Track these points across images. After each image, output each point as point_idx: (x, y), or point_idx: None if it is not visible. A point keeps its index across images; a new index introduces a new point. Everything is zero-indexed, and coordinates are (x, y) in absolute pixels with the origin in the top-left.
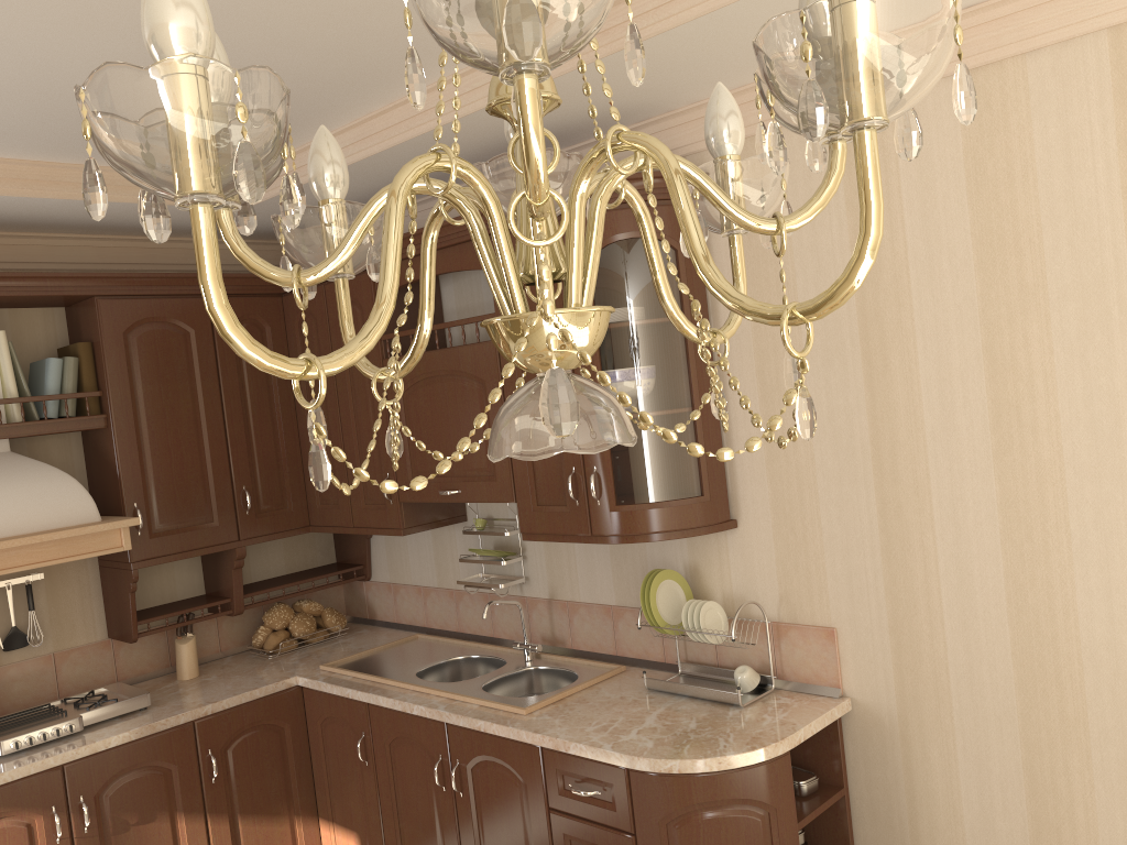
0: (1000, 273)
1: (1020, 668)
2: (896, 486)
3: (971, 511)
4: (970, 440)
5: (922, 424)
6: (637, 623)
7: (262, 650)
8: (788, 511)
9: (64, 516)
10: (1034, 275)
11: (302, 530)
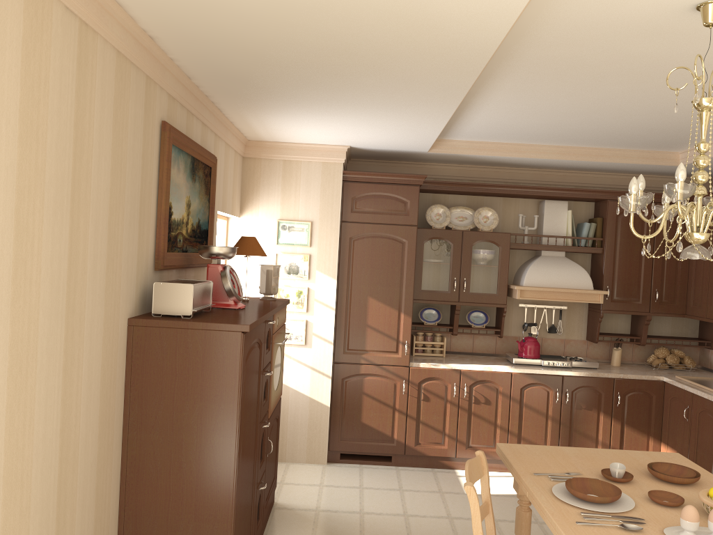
0: None
1: None
2: None
3: None
4: None
5: None
6: None
7: (650, 364)
8: None
9: (579, 285)
10: None
11: (680, 315)
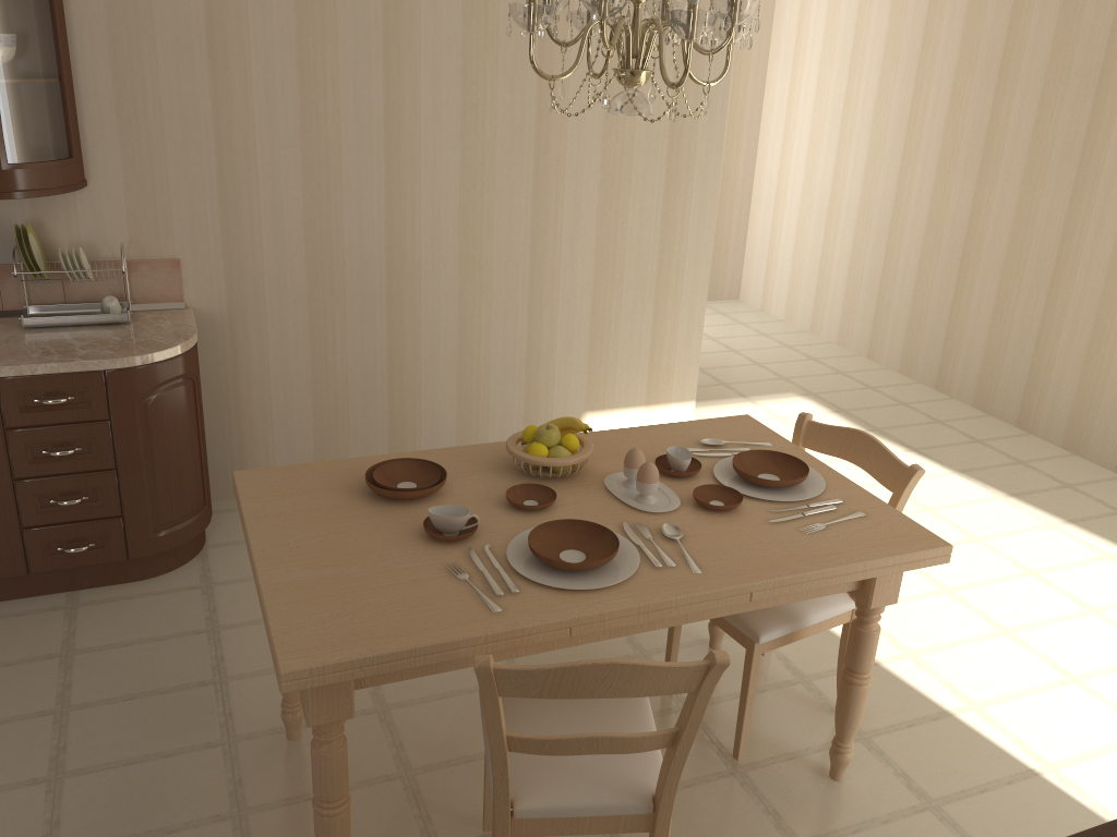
0: (310, 13)
1: (310, 268)
2: (232, 153)
3: (284, 170)
4: (285, 123)
5: (253, 109)
6: (14, 272)
7: None
8: (139, 171)
9: None
10: (330, 19)
11: None
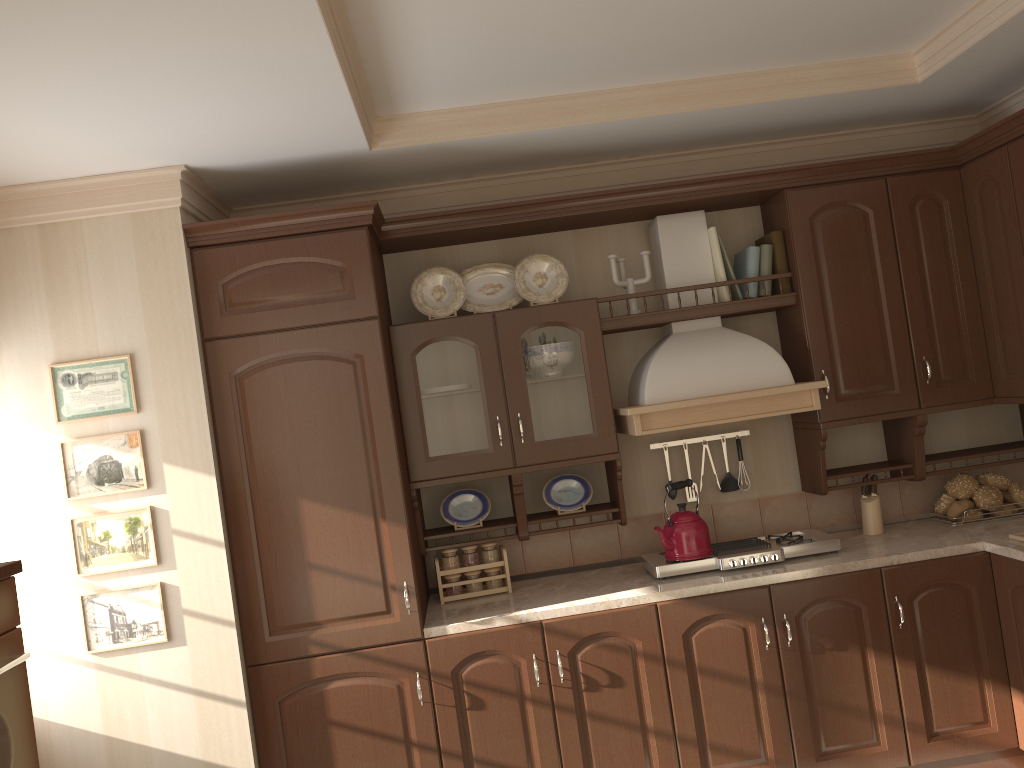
0: None
1: None
2: None
3: None
4: None
5: None
6: None
7: (944, 517)
8: None
9: (764, 379)
10: None
11: (985, 402)
